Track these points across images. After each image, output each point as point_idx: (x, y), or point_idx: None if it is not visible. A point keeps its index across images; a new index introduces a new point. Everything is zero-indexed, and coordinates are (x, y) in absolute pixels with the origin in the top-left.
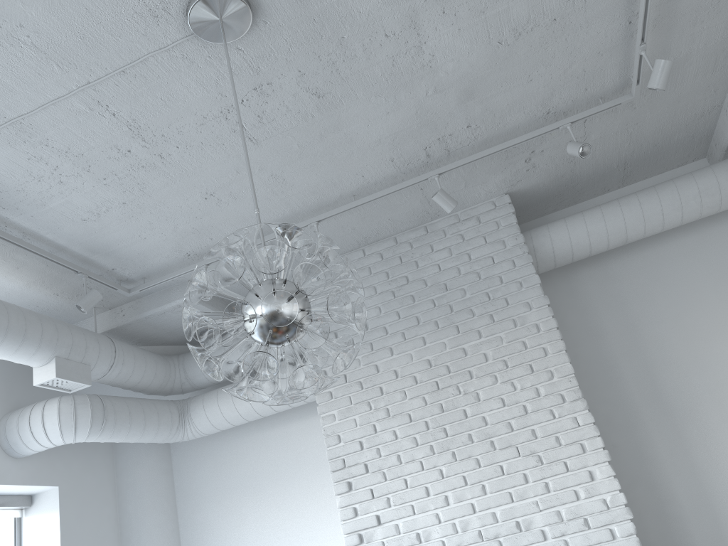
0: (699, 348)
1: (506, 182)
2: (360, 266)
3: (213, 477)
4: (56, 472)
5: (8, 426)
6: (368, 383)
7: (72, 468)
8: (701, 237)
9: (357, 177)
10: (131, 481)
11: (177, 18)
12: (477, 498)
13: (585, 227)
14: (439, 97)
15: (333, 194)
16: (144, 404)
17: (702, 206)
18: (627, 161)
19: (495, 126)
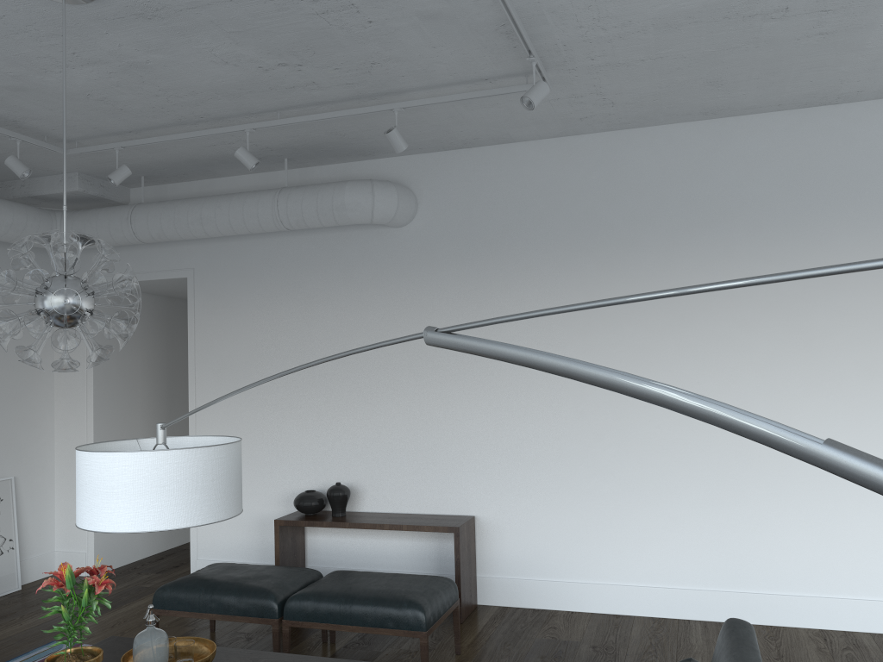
0: None
1: None
2: None
3: None
4: None
5: None
6: None
7: None
8: None
9: None
10: None
11: None
12: None
13: None
14: (6, 78)
15: None
16: None
17: (6, 234)
18: None
19: None
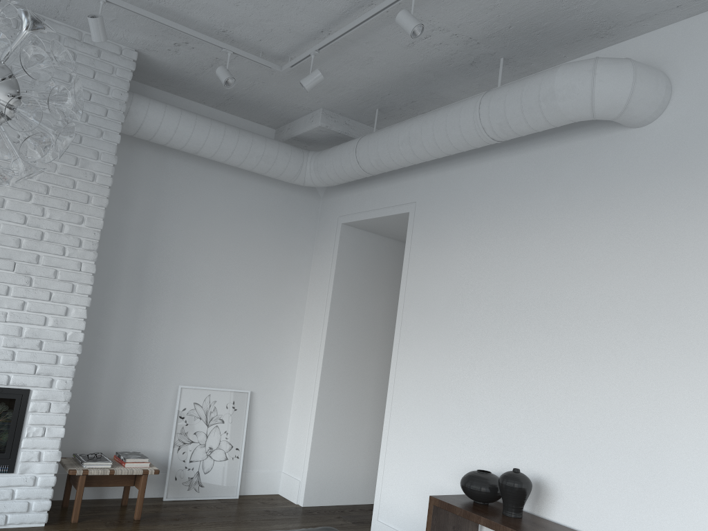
0: (190, 254)
1: (145, 44)
2: None
3: None
4: None
5: None
6: None
7: None
8: (238, 181)
9: None
10: None
11: None
12: None
13: (177, 124)
14: None
15: None
16: None
17: (258, 165)
18: (235, 97)
19: (181, 7)
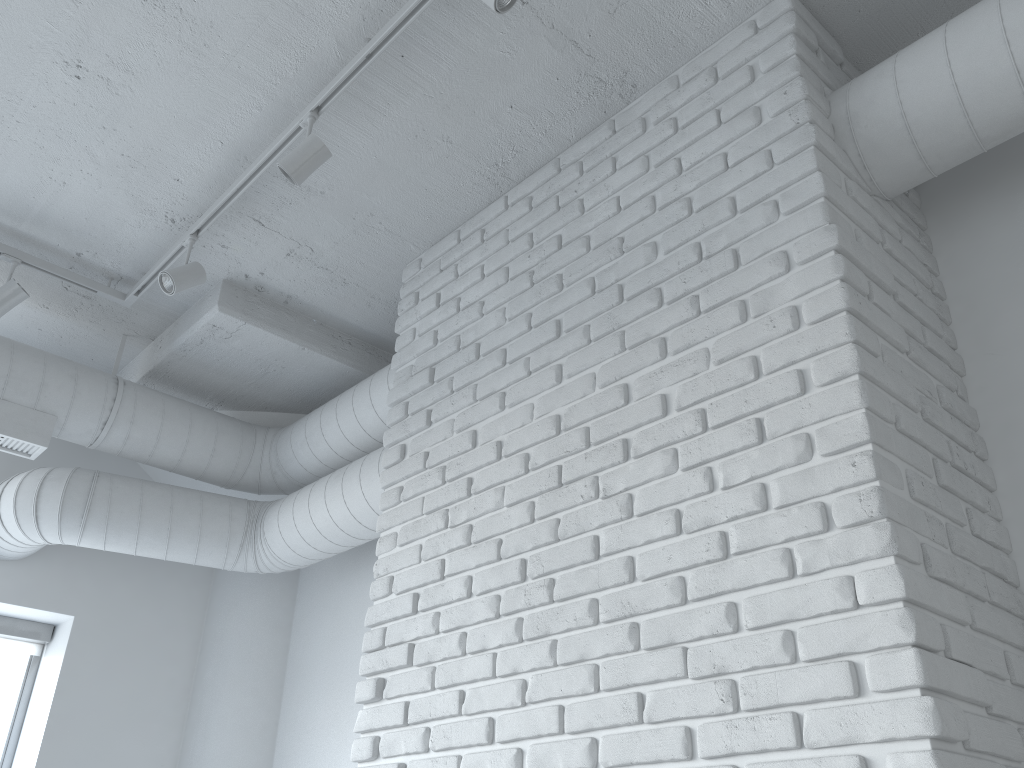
0: None
1: None
2: (494, 231)
3: (329, 646)
4: (76, 594)
5: None
6: (453, 470)
7: (113, 593)
8: None
9: None
10: (220, 633)
11: None
12: None
13: (997, 21)
14: None
15: (319, 41)
16: (180, 496)
17: None
18: None
19: None
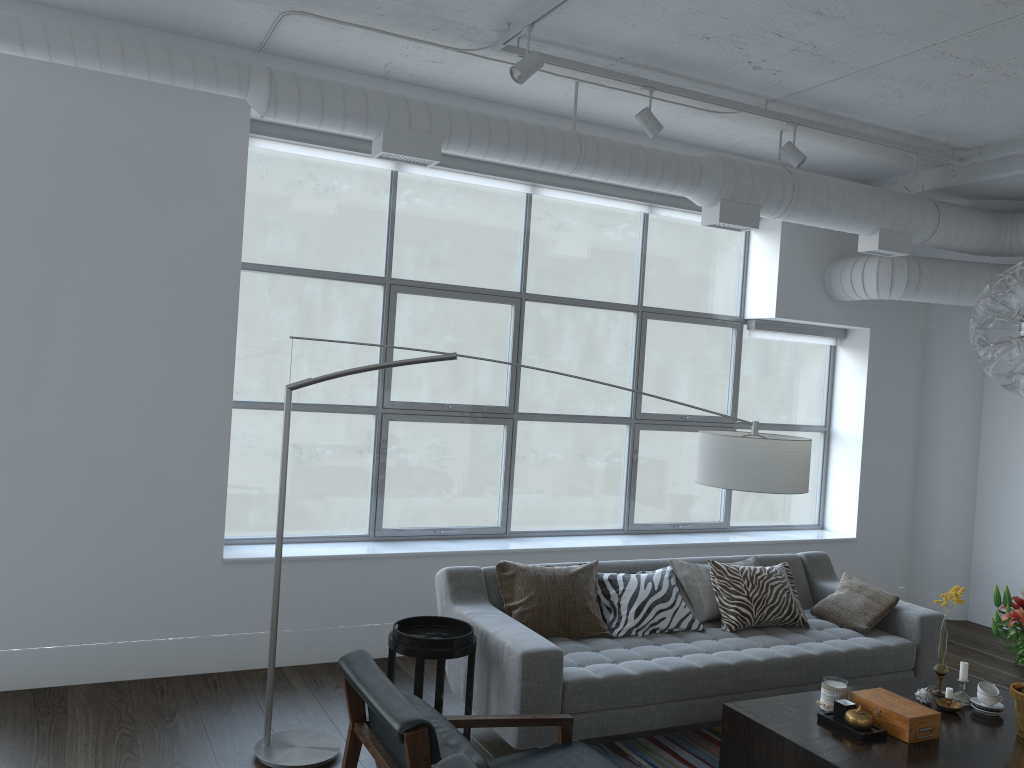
0: None
1: None
2: None
3: None
4: (869, 315)
5: (832, 275)
6: None
7: (884, 312)
8: None
9: None
10: (940, 332)
11: None
12: None
13: None
14: None
15: None
16: (962, 270)
17: None
18: None
19: None
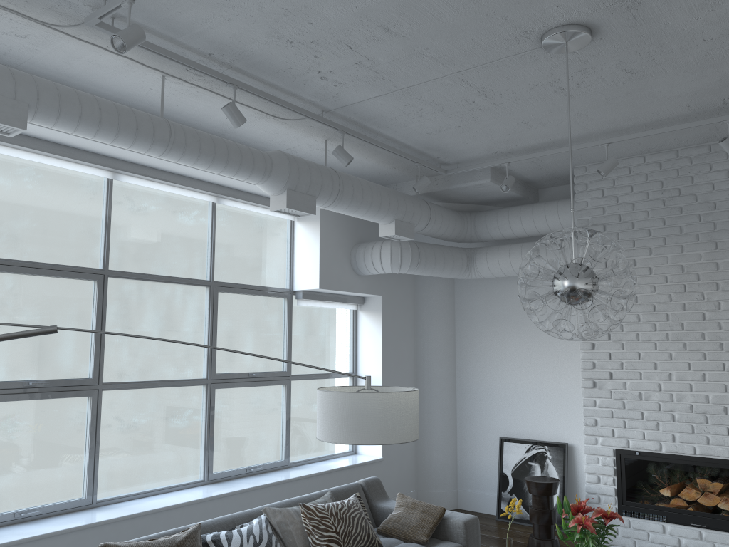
0: None
1: None
2: (637, 172)
3: (484, 306)
4: (381, 286)
5: (357, 255)
6: None
7: (390, 283)
8: None
9: (652, 115)
10: (426, 297)
11: (533, 40)
12: (696, 382)
13: None
14: None
15: (626, 124)
16: (444, 251)
17: None
18: None
19: None
